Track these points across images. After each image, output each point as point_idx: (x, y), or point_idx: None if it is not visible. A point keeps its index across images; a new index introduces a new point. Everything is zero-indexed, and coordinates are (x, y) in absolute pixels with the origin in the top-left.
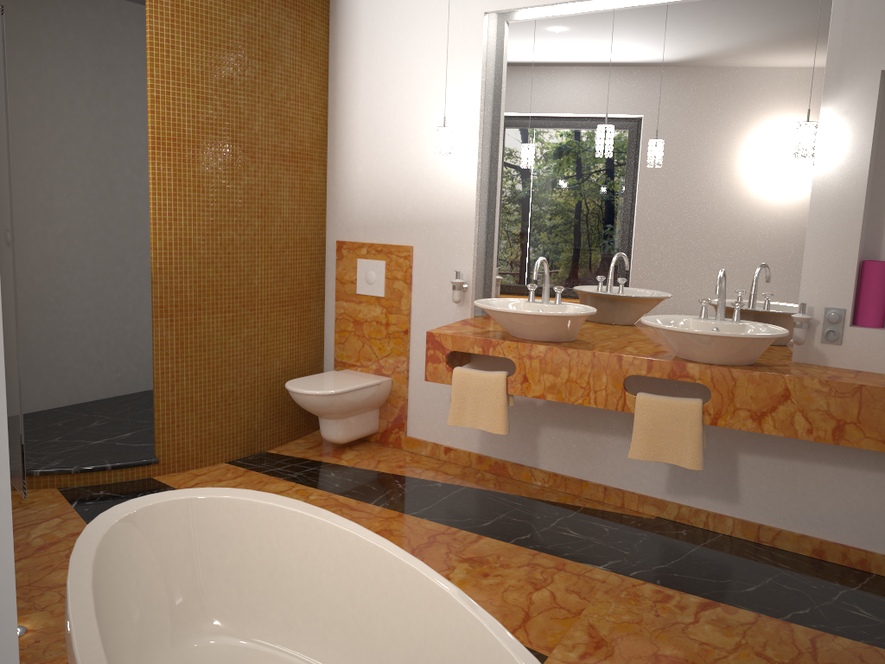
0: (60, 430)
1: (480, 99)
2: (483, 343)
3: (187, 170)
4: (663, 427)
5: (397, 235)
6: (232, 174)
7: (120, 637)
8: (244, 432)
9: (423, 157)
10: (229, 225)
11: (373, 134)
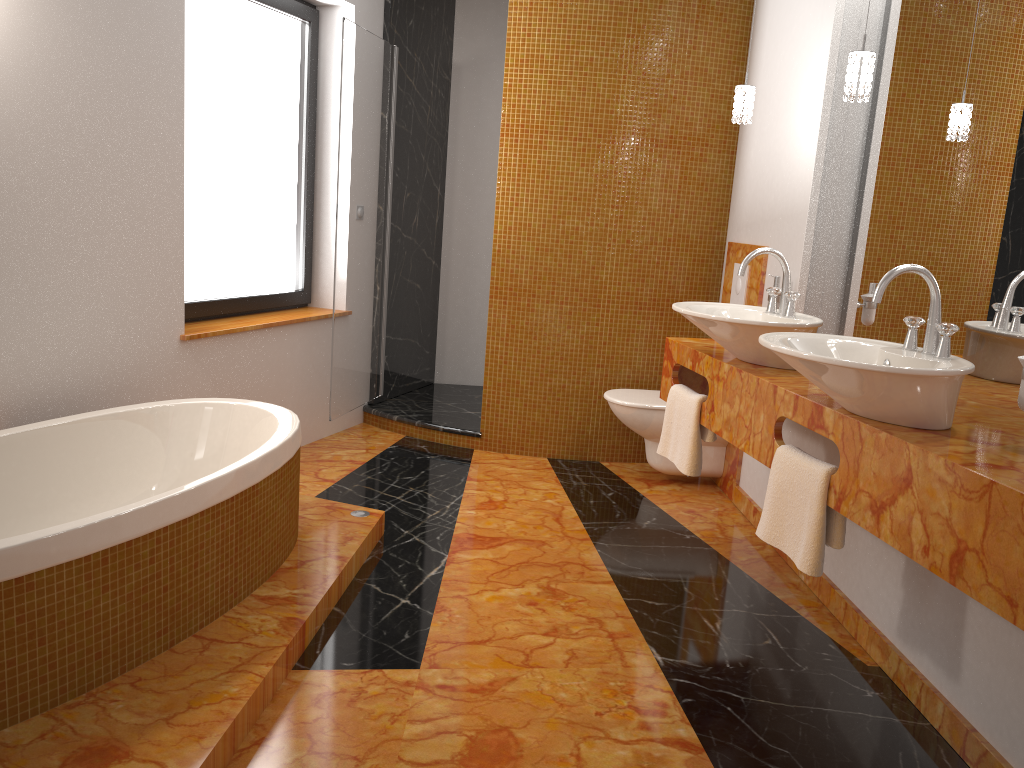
0: (467, 400)
1: (829, 45)
2: (693, 356)
3: (533, 156)
4: (789, 499)
5: (762, 233)
6: (583, 160)
7: (141, 478)
8: (573, 433)
9: (787, 132)
10: (574, 213)
11: (763, 109)
